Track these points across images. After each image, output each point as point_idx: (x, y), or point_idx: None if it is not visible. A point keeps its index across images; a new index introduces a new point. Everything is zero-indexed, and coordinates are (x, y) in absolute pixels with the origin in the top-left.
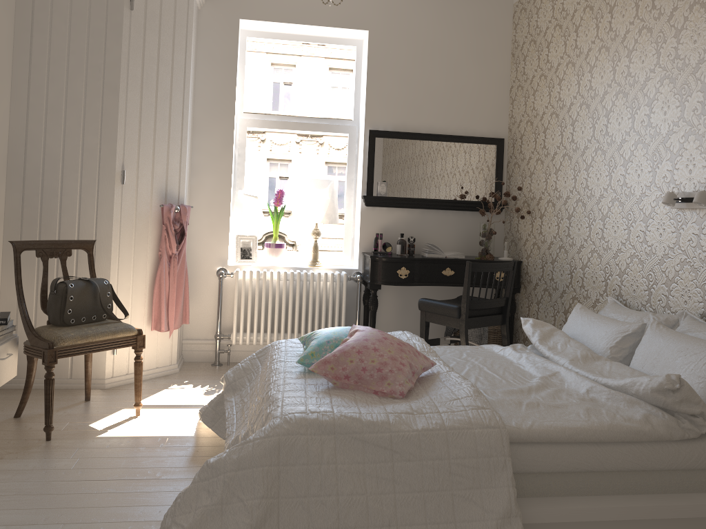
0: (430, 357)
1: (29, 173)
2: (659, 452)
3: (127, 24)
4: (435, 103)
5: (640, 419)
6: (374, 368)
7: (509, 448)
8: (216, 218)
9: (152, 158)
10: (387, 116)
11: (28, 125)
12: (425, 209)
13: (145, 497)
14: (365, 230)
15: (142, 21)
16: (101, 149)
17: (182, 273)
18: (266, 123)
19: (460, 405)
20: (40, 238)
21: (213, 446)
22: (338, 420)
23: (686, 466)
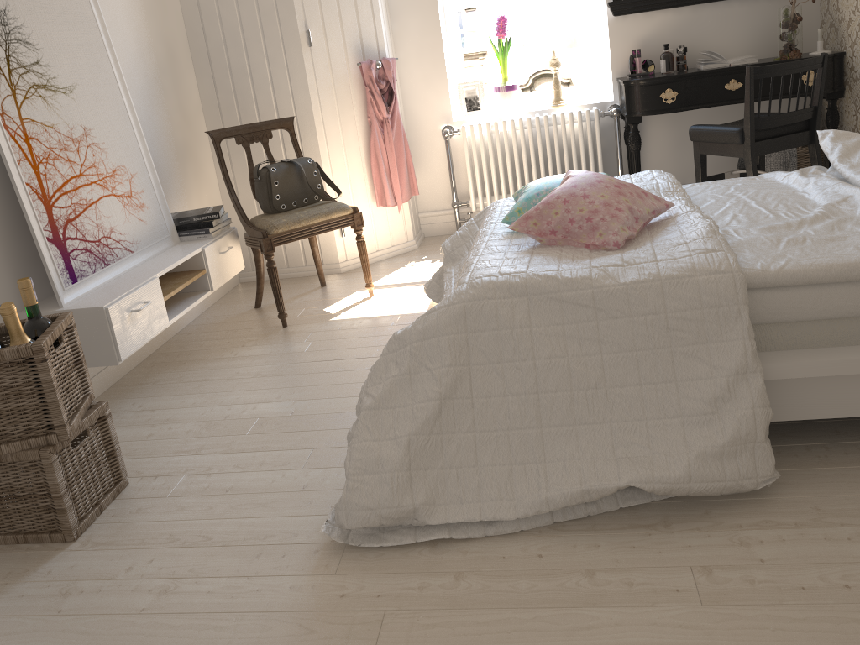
0: (672, 197)
1: (213, 54)
2: None
3: None
4: None
5: None
6: (582, 219)
7: (745, 295)
8: (429, 68)
9: (337, 8)
10: None
11: None
12: (698, 4)
13: None
14: (617, 48)
15: None
16: (278, 9)
17: (399, 138)
18: None
19: (685, 250)
20: (241, 124)
21: None
22: (530, 280)
23: None
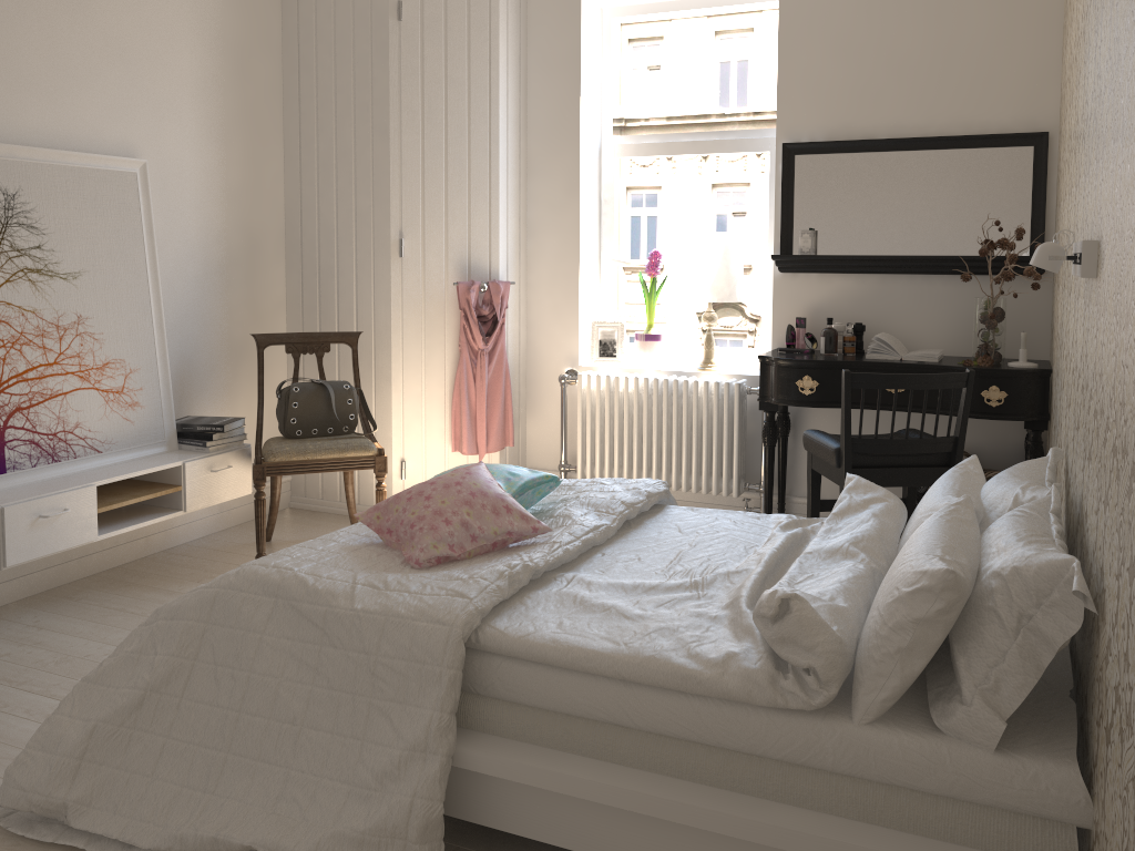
0: (579, 520)
1: (305, 249)
2: (730, 720)
3: (395, 41)
4: (904, 82)
5: (710, 659)
6: (409, 523)
7: (454, 656)
8: (561, 298)
9: (444, 218)
10: (814, 117)
11: (302, 189)
12: (887, 273)
13: None
14: (782, 312)
15: (417, 32)
16: (374, 212)
17: (499, 375)
18: (641, 148)
19: (445, 587)
20: (320, 329)
21: None
22: (286, 581)
23: (783, 756)
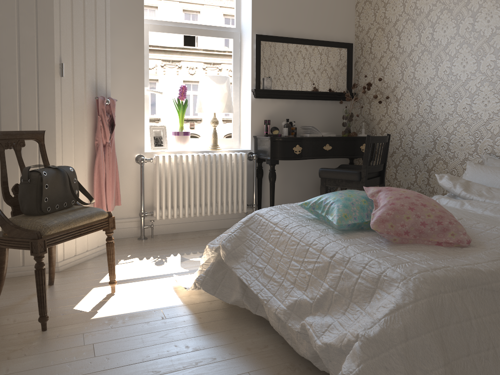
0: None
1: None
2: None
3: None
4: (303, 14)
5: None
6: (433, 222)
7: None
8: (132, 111)
9: (83, 53)
10: (268, 23)
11: None
12: (299, 99)
13: (196, 374)
14: (255, 118)
15: None
16: (38, 41)
17: (113, 160)
18: (165, 28)
19: None
20: None
21: (210, 311)
22: (463, 274)
23: None
